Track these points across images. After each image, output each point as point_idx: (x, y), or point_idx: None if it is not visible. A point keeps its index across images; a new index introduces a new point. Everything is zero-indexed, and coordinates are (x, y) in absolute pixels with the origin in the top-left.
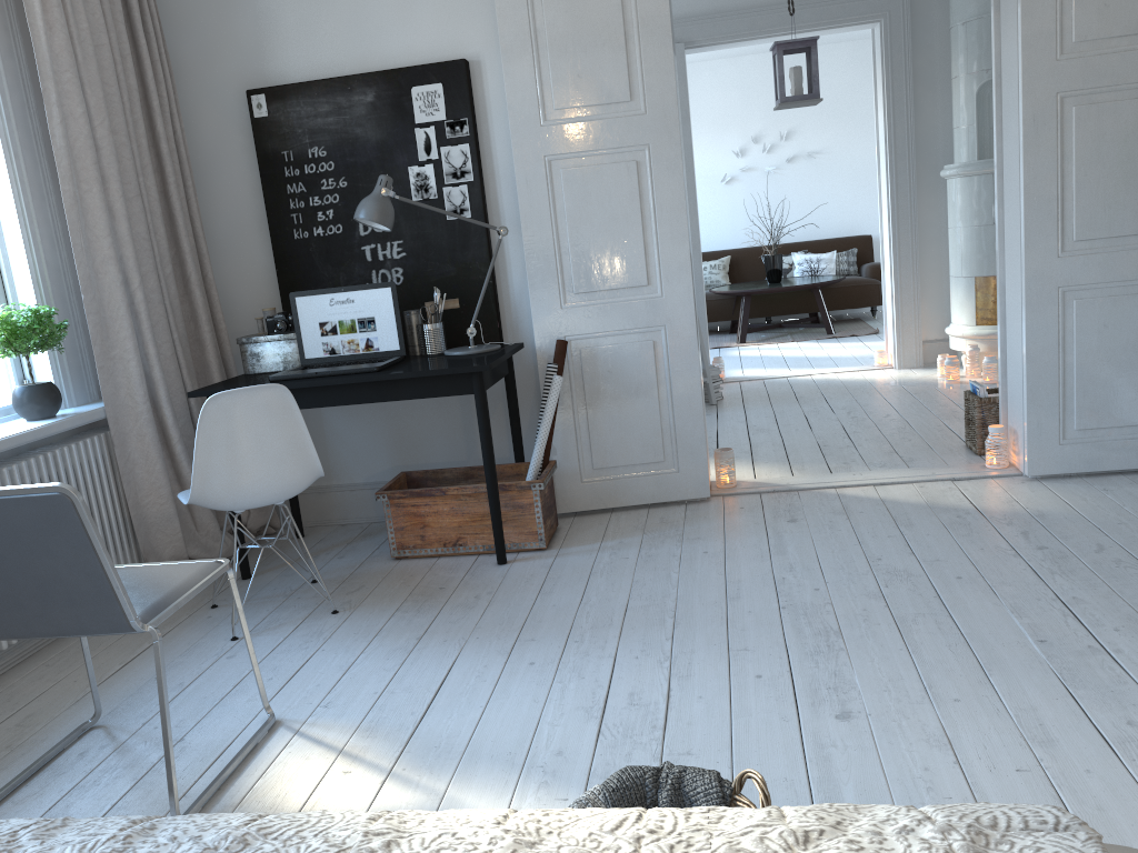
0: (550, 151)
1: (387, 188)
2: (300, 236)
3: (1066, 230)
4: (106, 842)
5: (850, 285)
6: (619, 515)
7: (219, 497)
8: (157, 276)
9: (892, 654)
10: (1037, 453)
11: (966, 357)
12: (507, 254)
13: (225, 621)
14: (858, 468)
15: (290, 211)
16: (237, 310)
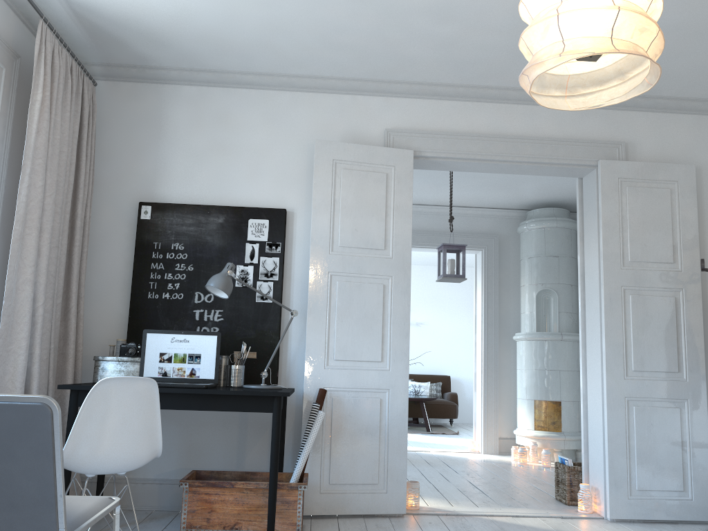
0: (332, 269)
1: (231, 270)
2: (152, 296)
3: (628, 363)
4: None
5: (439, 403)
6: (344, 520)
7: (83, 459)
8: (52, 301)
9: None
10: (615, 503)
11: (527, 449)
12: (290, 330)
13: None
14: (494, 505)
15: (149, 279)
16: (91, 340)
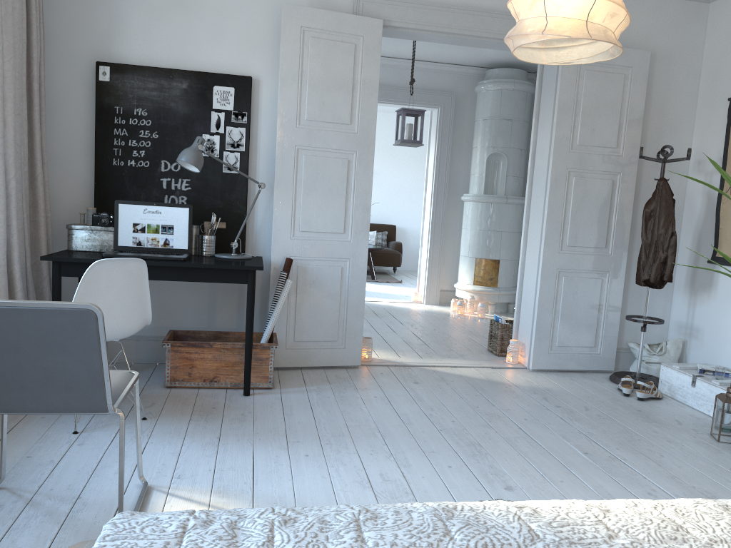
0: (299, 143)
1: (201, 145)
2: (117, 163)
3: (563, 239)
4: (360, 513)
5: (384, 252)
6: (307, 372)
7: None
8: (21, 172)
9: (515, 457)
10: (537, 357)
11: (465, 301)
12: (256, 200)
13: (58, 420)
14: (436, 356)
15: (113, 146)
16: (56, 205)
